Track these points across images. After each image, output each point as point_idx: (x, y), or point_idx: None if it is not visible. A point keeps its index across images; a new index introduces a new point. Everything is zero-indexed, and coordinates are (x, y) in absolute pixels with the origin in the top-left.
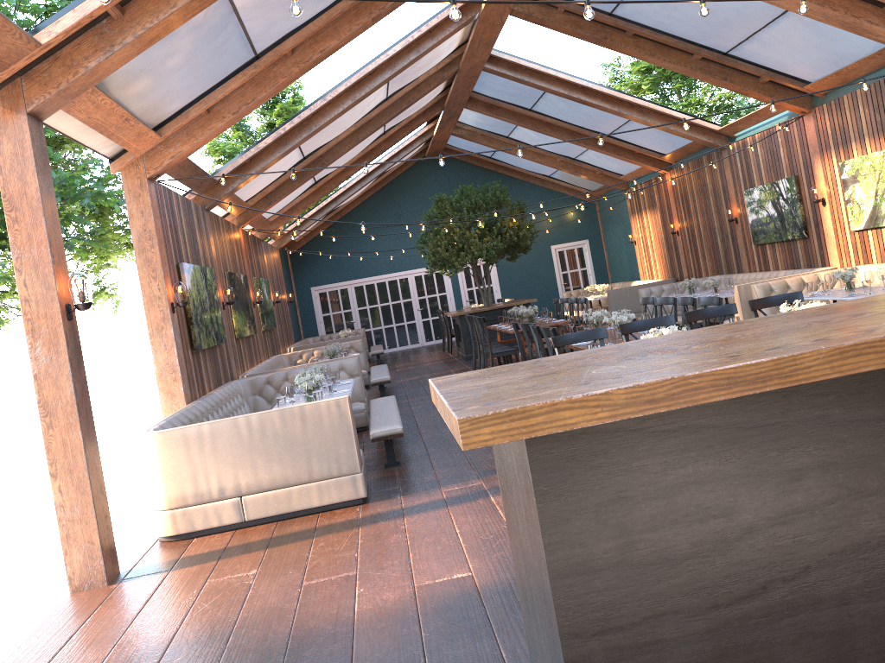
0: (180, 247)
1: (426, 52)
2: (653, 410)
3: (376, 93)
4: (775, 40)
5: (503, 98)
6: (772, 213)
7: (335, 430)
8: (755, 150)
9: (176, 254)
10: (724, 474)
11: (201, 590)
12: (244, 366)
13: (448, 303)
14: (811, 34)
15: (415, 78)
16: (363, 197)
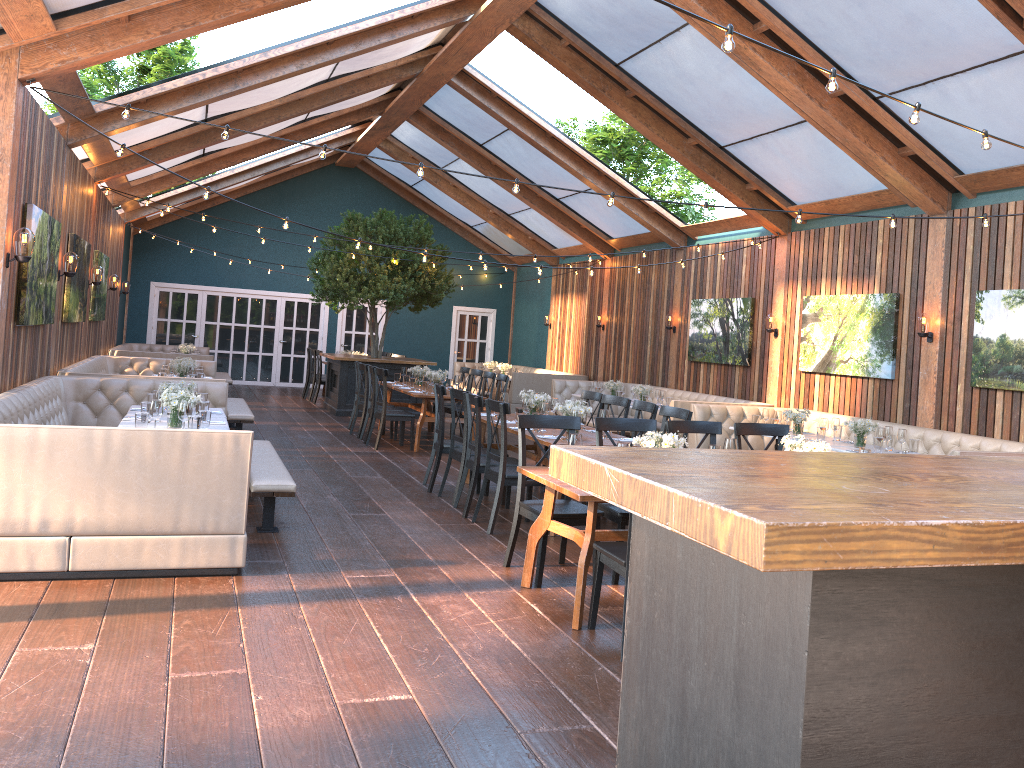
0: (31, 183)
1: (401, 39)
2: (987, 561)
3: (321, 69)
4: (780, 148)
5: (456, 123)
6: (717, 331)
7: (225, 472)
8: (715, 260)
9: (26, 191)
10: (1016, 657)
11: (9, 661)
12: (62, 360)
13: (319, 342)
14: (819, 153)
15: (370, 66)
16: (247, 189)
